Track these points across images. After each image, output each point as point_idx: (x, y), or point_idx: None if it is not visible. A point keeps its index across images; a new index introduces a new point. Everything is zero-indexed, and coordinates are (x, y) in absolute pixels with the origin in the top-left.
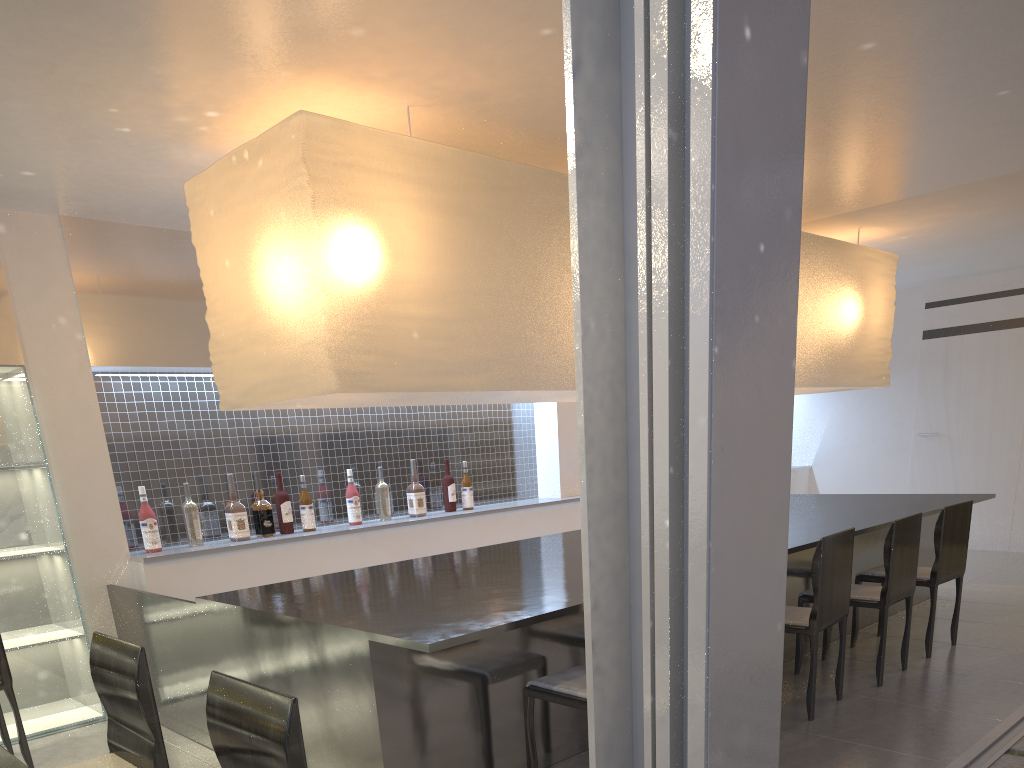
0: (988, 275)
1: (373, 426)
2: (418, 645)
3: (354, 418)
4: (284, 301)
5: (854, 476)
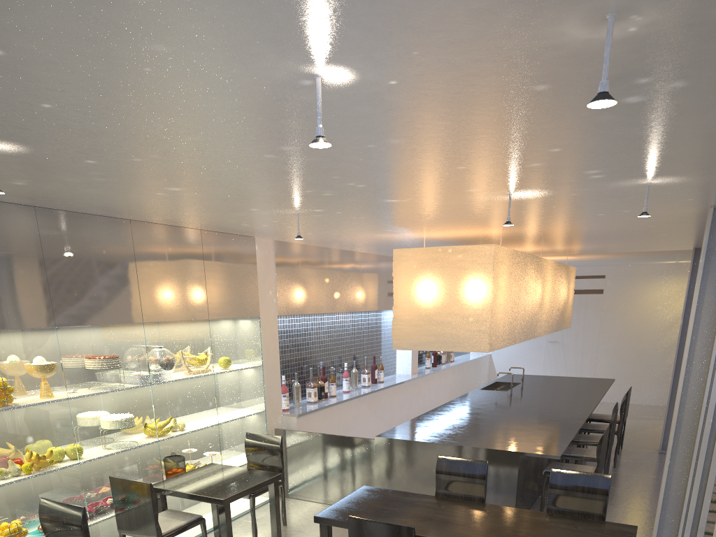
0: (581, 267)
1: (346, 338)
2: (553, 456)
3: (341, 334)
4: (460, 311)
5: (514, 360)
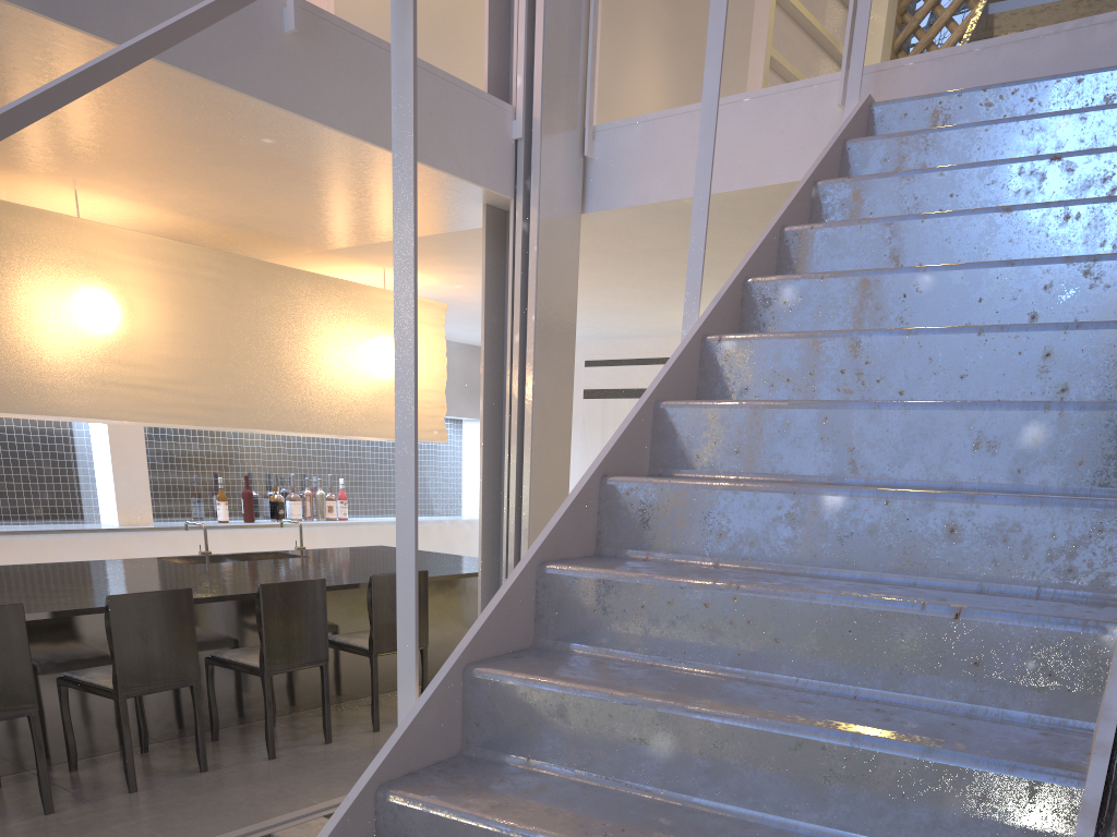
0: (635, 340)
1: None
2: None
3: None
4: None
5: None
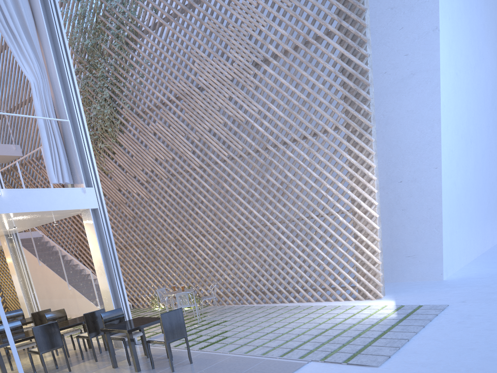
0: None
1: None
2: None
3: None
4: None
5: None
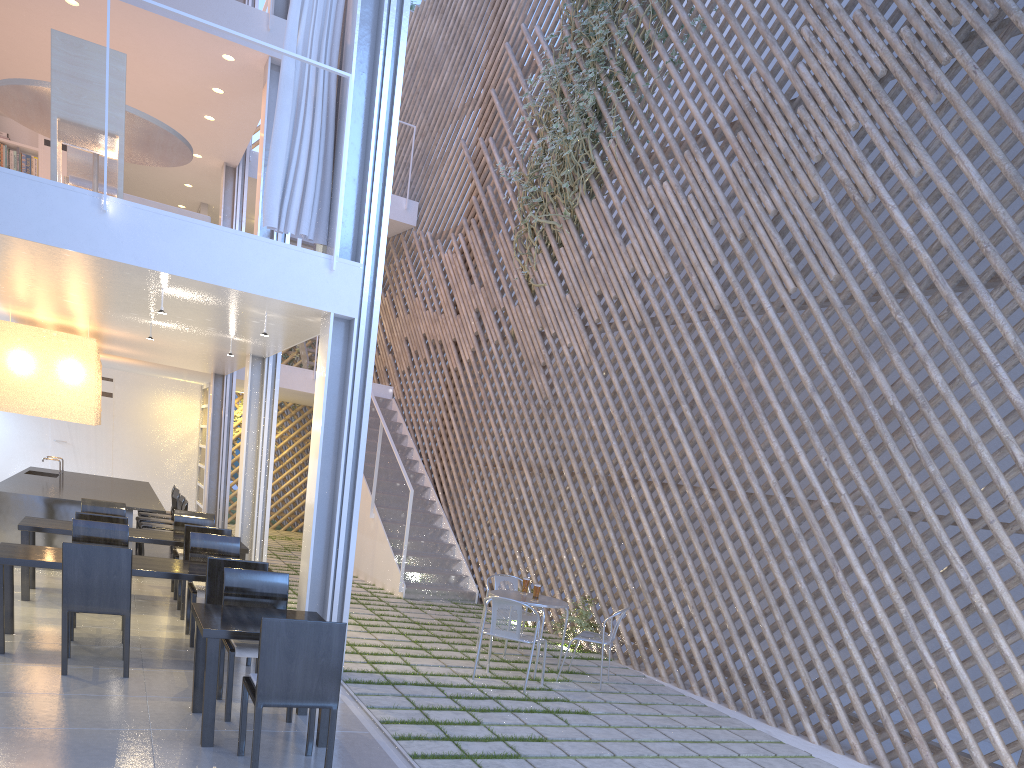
0: None
1: None
2: (161, 511)
3: None
4: (67, 387)
5: (13, 457)
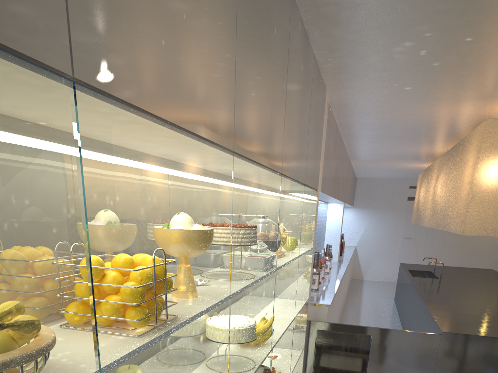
0: None
1: None
2: None
3: None
4: None
5: (375, 252)
